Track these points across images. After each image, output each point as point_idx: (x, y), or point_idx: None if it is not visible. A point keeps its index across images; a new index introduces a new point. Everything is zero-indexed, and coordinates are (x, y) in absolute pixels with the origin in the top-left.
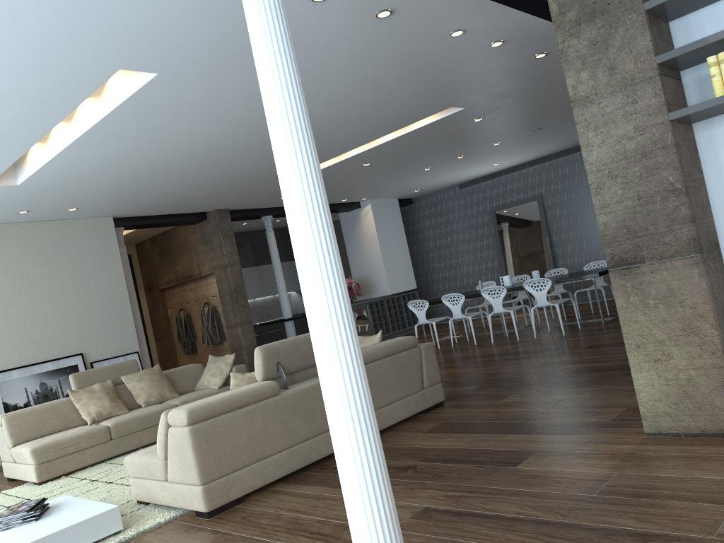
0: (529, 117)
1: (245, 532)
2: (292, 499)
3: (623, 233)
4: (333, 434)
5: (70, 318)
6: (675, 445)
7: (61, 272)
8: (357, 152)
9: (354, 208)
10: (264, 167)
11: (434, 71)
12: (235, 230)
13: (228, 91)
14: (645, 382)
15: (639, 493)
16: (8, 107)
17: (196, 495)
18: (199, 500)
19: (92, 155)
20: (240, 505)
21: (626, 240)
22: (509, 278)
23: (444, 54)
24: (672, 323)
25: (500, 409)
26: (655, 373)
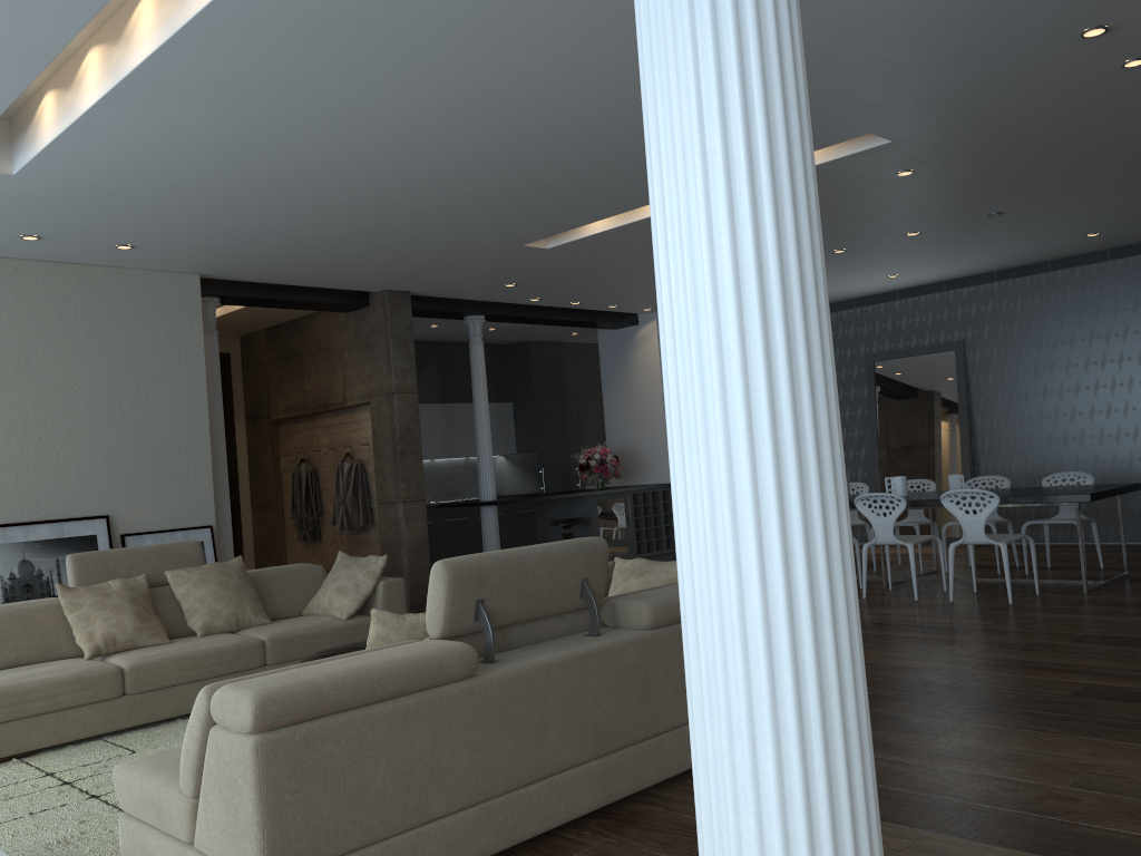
0: (995, 185)
1: None
2: None
3: None
4: None
5: (95, 448)
6: None
7: (90, 362)
8: None
9: (627, 324)
10: (488, 214)
11: (873, 35)
12: (415, 337)
13: (448, 7)
14: None
15: None
16: None
17: None
18: None
19: (157, 126)
20: None
21: None
22: (903, 481)
23: None
24: None
25: (944, 763)
26: None
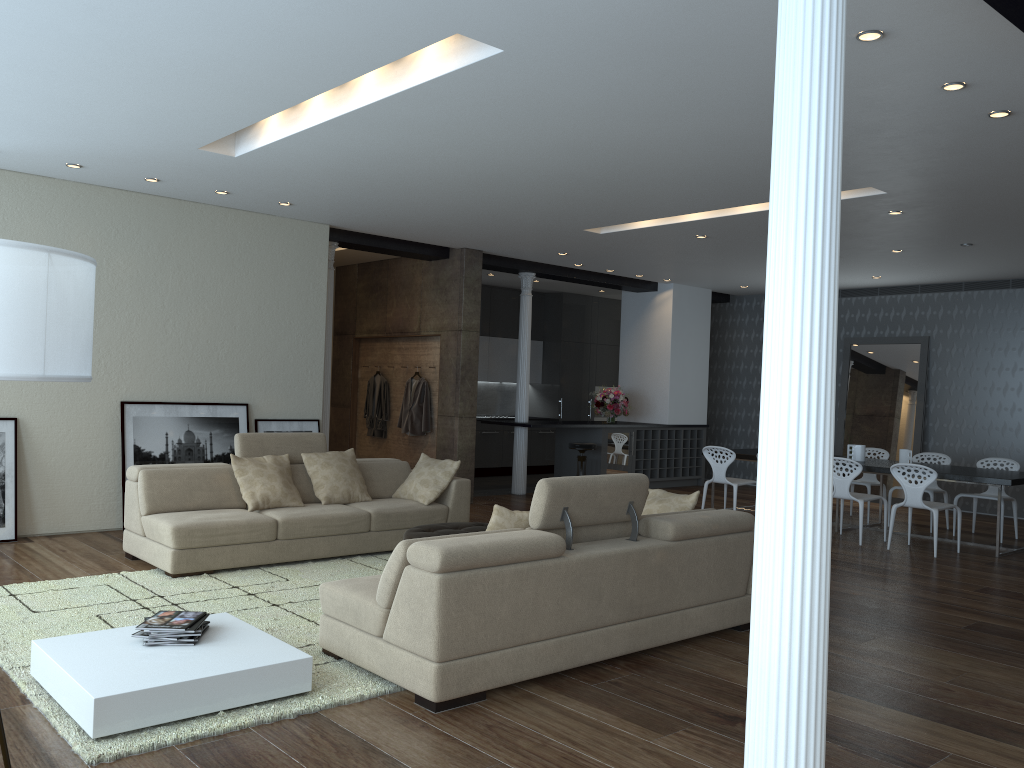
0: (967, 226)
1: (497, 753)
2: (559, 718)
3: None
4: (757, 691)
5: (243, 352)
6: None
7: (246, 286)
8: (698, 217)
9: (648, 289)
10: (563, 209)
11: (882, 133)
12: None
13: (582, 96)
14: None
15: None
16: (281, 52)
17: (426, 674)
18: (427, 682)
19: (351, 140)
20: (479, 704)
21: None
22: (862, 449)
23: (913, 111)
24: None
25: (863, 658)
26: None
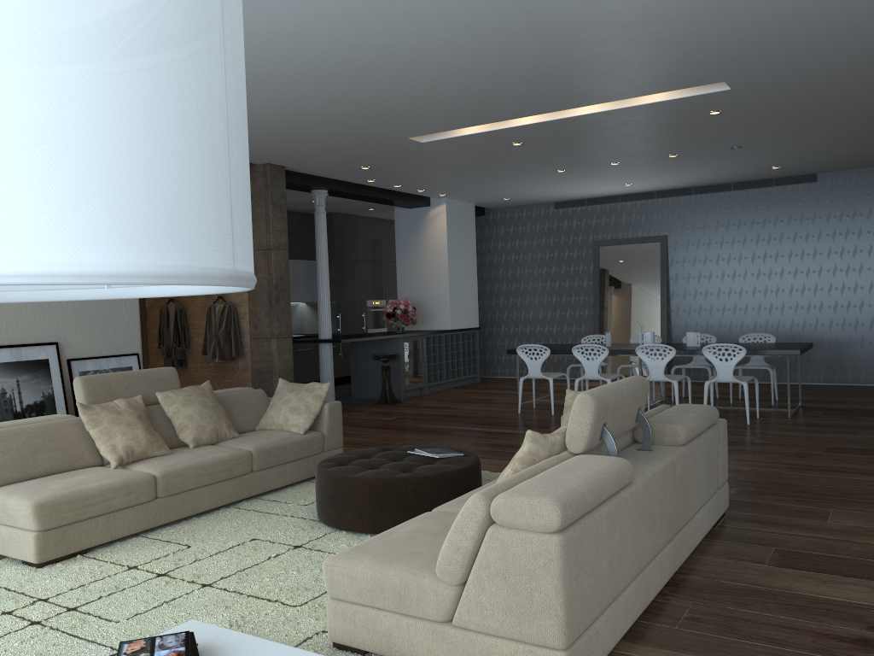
0: (757, 127)
1: None
2: None
3: None
4: None
5: None
6: None
7: None
8: (531, 121)
9: (423, 205)
10: (408, 111)
11: (802, 11)
12: None
13: None
14: None
15: None
16: None
17: None
18: None
19: None
20: None
21: None
22: (652, 336)
23: None
24: None
25: (855, 538)
26: None
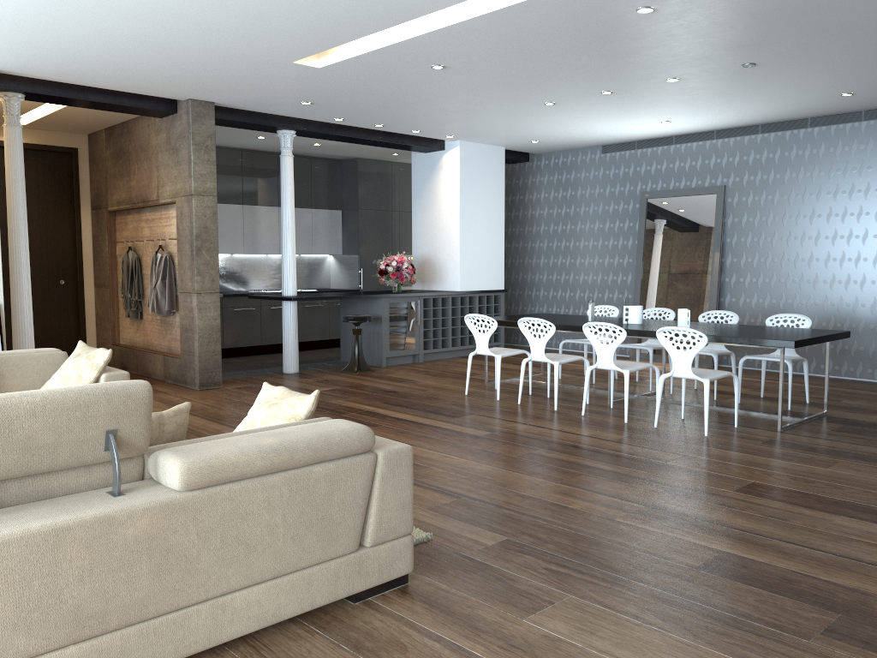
0: (742, 32)
1: None
2: None
3: None
4: None
5: None
6: None
7: None
8: (414, 33)
9: (434, 148)
10: (234, 25)
11: None
12: (251, 146)
13: None
14: None
15: None
16: None
17: None
18: None
19: None
20: None
21: None
22: (639, 311)
23: None
24: None
25: None
26: None
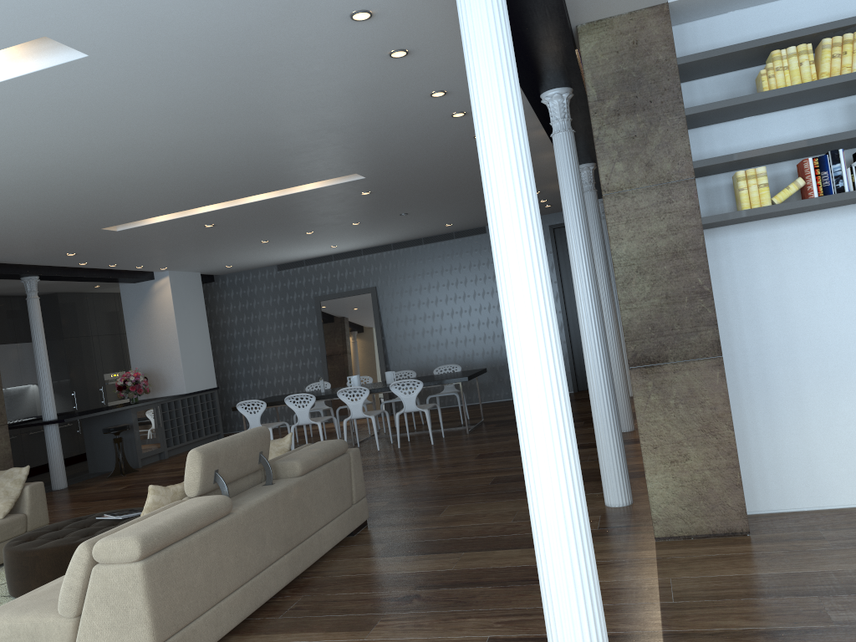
0: (409, 200)
1: None
2: None
3: (648, 331)
4: (551, 541)
5: None
6: (696, 547)
7: None
8: (212, 208)
9: (146, 279)
10: (89, 210)
11: (379, 130)
12: None
13: (150, 100)
14: (659, 485)
15: (716, 594)
16: None
17: None
18: None
19: None
20: None
21: (650, 337)
22: (358, 378)
23: (406, 113)
24: (691, 423)
25: (451, 524)
26: (670, 475)
